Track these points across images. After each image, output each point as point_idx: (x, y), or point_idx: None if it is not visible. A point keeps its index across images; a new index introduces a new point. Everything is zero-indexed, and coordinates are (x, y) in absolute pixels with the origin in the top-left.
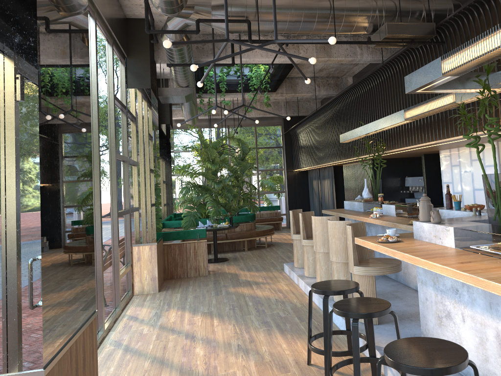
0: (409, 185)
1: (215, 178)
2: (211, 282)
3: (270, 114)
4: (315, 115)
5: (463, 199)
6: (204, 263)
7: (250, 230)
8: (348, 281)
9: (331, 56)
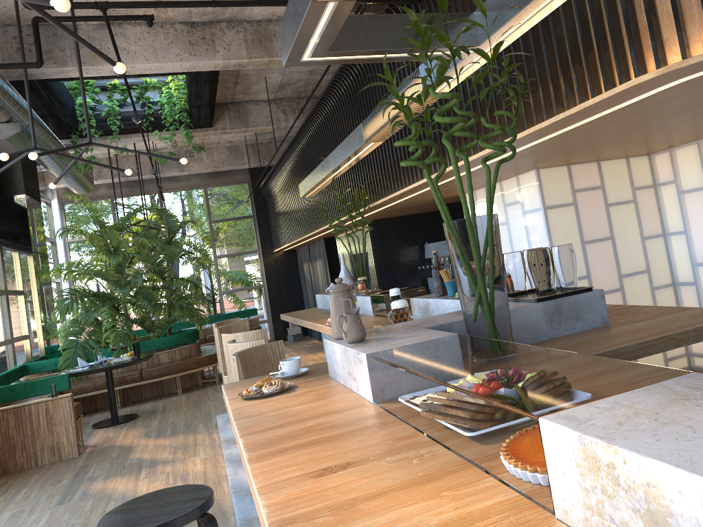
0: (431, 256)
1: (122, 279)
2: (73, 472)
3: (225, 167)
4: (285, 160)
5: None
6: (68, 435)
7: (187, 358)
8: (198, 488)
9: (274, 54)
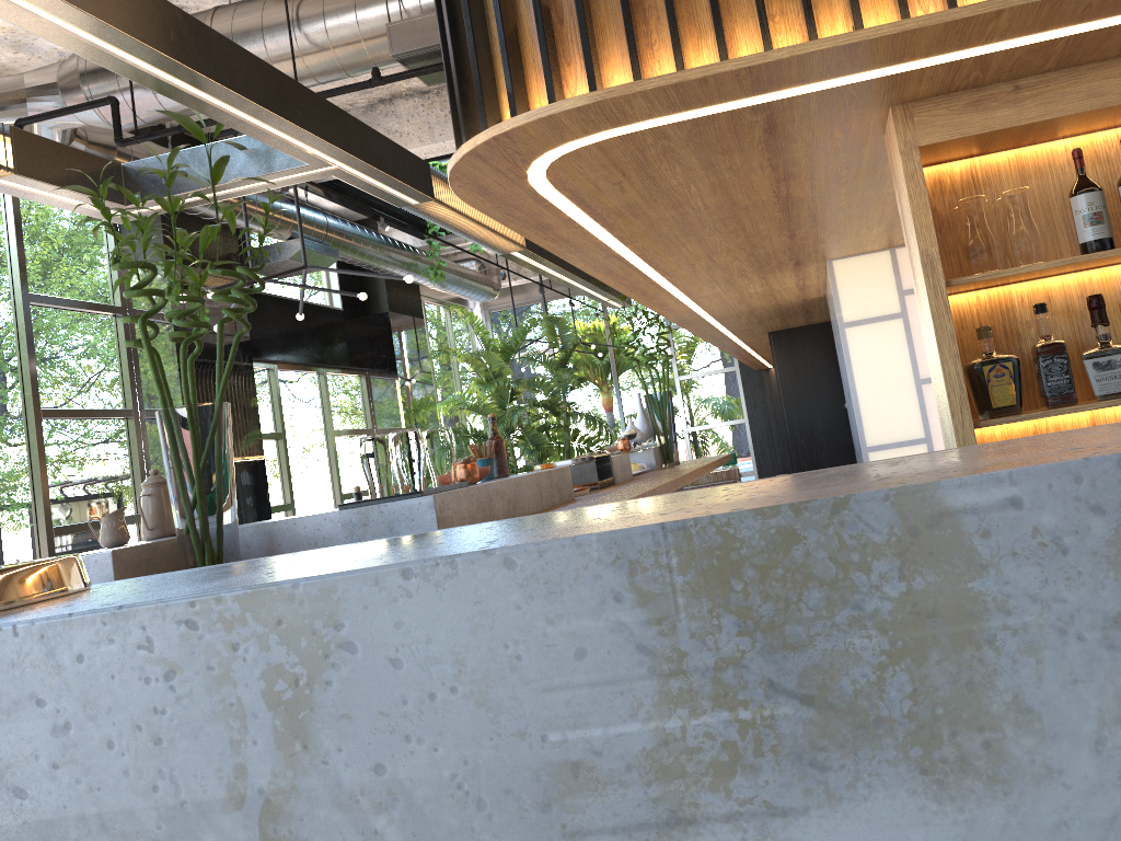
0: None
1: (507, 415)
2: None
3: None
4: None
5: (852, 424)
6: None
7: None
8: None
9: None
